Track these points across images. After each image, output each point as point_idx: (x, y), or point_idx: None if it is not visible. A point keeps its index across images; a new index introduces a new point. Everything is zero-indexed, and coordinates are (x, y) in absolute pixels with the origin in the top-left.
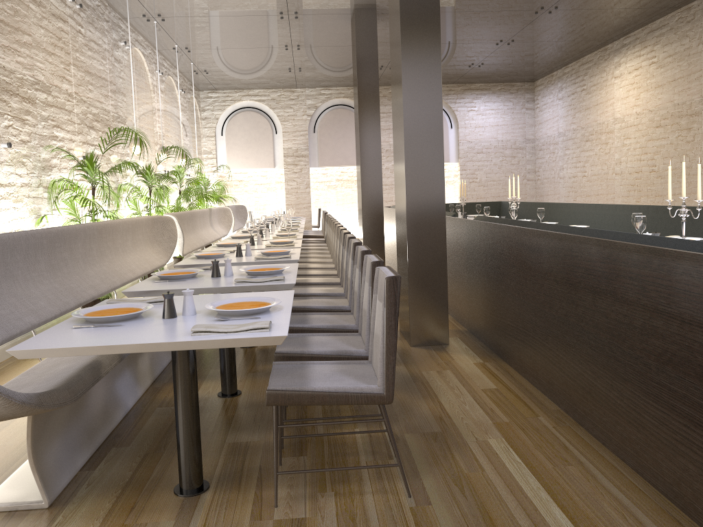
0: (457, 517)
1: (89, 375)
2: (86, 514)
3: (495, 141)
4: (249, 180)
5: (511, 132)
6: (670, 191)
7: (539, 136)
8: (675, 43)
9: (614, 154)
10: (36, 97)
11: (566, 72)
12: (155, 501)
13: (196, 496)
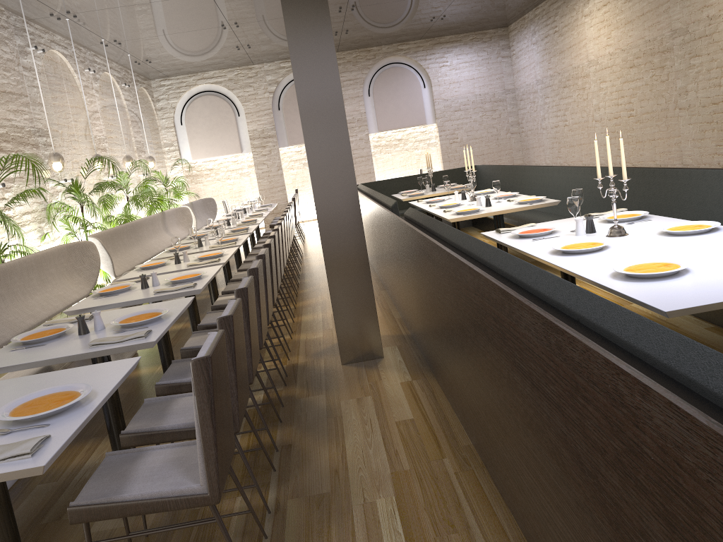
0: None
1: None
2: None
3: (472, 96)
4: (220, 168)
5: (488, 84)
6: (599, 169)
7: (518, 86)
8: None
9: (592, 100)
10: None
11: (537, 13)
12: None
13: None
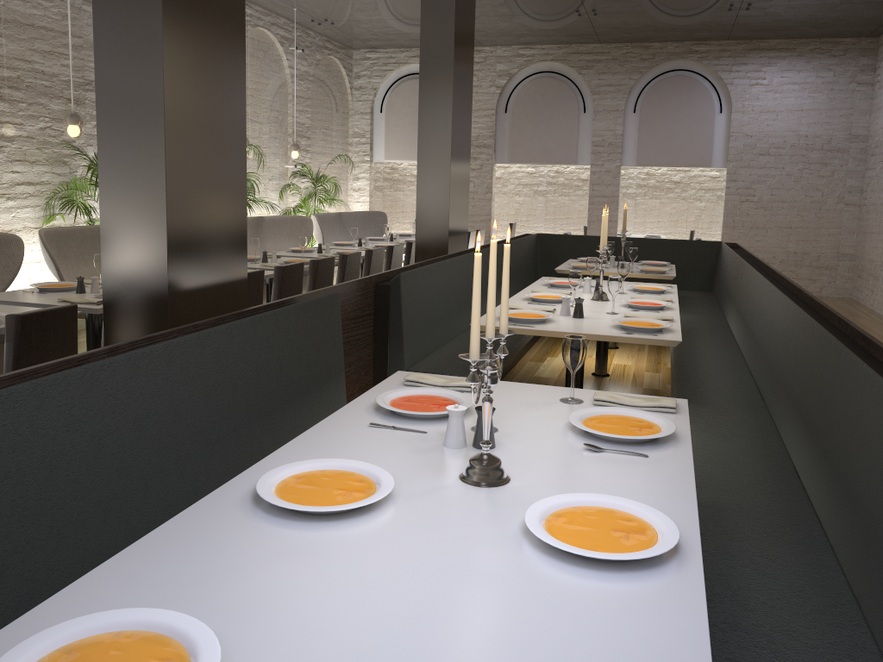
0: None
1: None
2: None
3: (793, 137)
4: None
5: (824, 122)
6: (503, 311)
7: (873, 132)
8: None
9: None
10: None
11: None
12: None
13: None
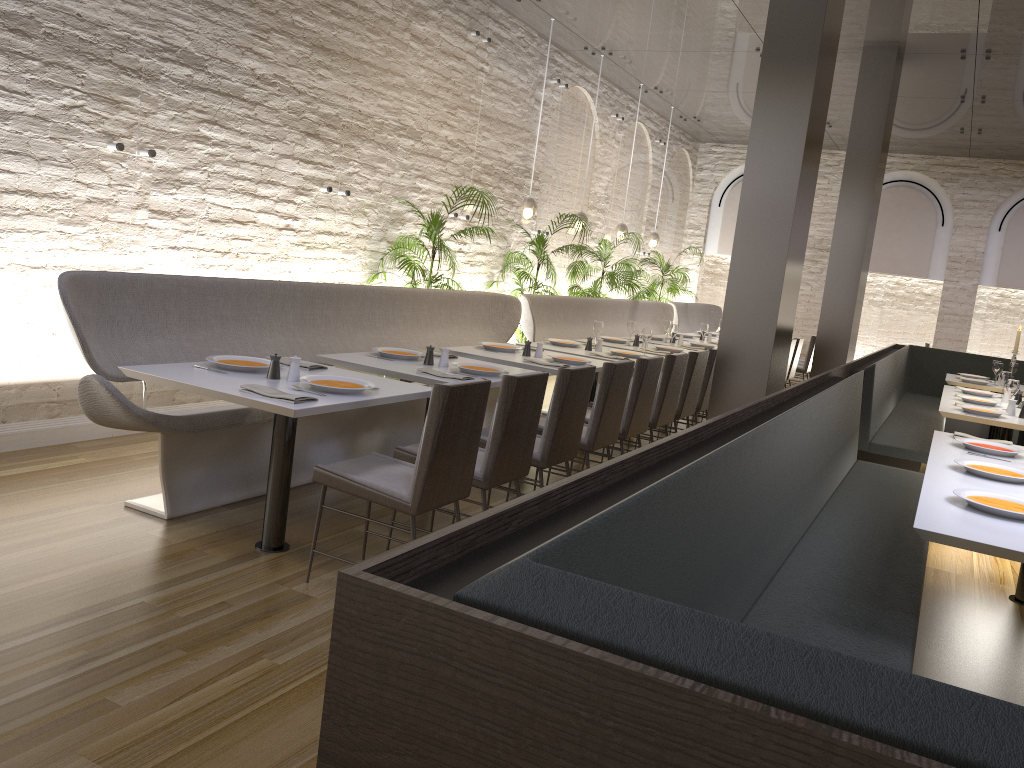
0: None
1: (225, 417)
2: (182, 532)
3: None
4: None
5: None
6: None
7: None
8: None
9: None
10: (397, 144)
11: None
12: (235, 544)
13: (266, 552)
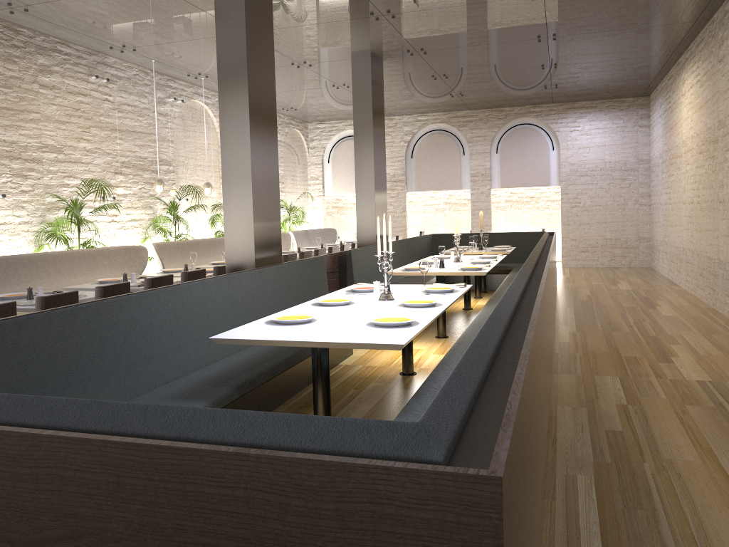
0: None
1: None
2: None
3: (601, 163)
4: None
5: (620, 152)
6: (390, 244)
7: (651, 157)
8: (707, 60)
9: (682, 181)
10: (41, 158)
11: (662, 87)
12: None
13: None
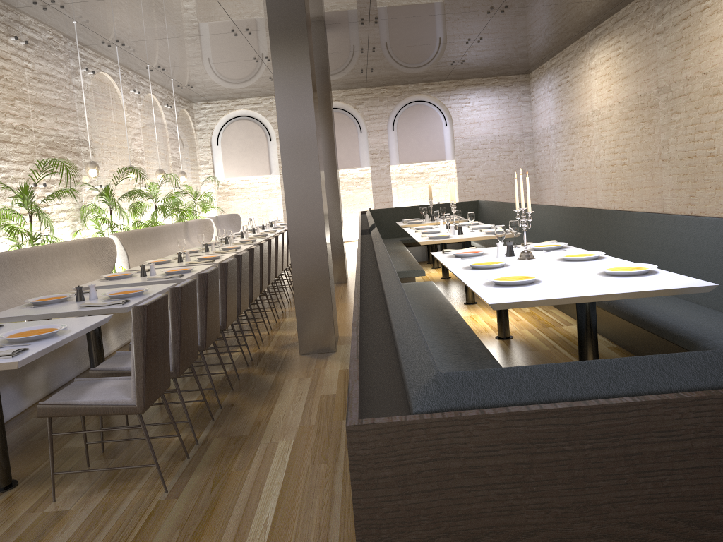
0: (188, 508)
1: None
2: None
3: (491, 136)
4: (251, 187)
5: (507, 126)
6: (517, 202)
7: (535, 129)
8: (635, 33)
9: (594, 147)
10: None
11: (553, 63)
12: None
13: (0, 493)
